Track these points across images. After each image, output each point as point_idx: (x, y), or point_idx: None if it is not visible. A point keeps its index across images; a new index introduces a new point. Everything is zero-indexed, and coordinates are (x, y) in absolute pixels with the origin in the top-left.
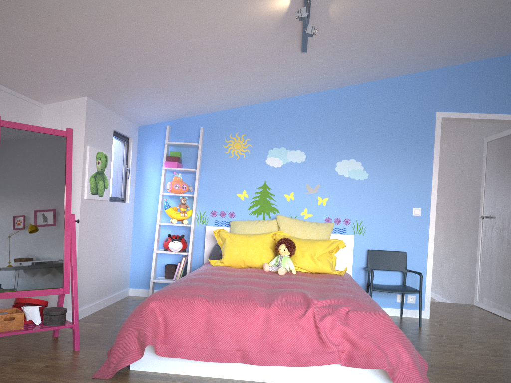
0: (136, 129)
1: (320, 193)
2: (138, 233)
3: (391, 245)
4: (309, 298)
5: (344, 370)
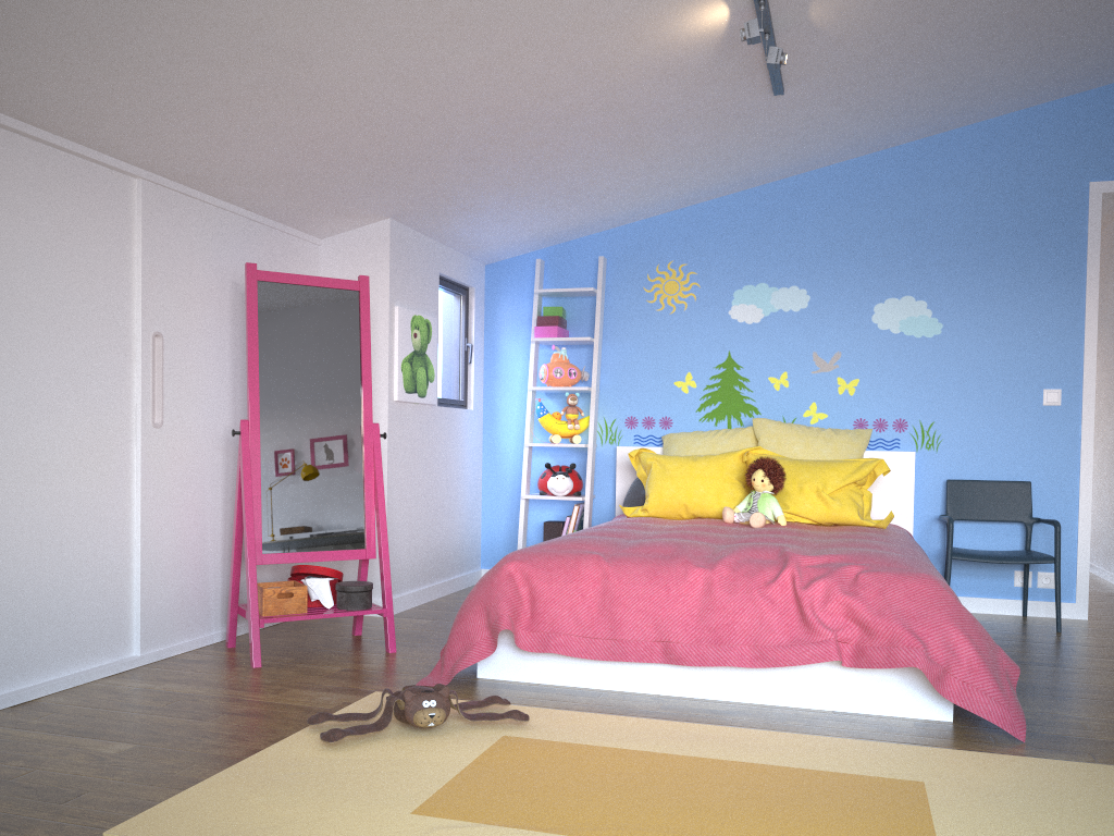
0: (482, 270)
1: (841, 371)
2: (493, 466)
3: (998, 468)
4: (788, 552)
5: (852, 678)
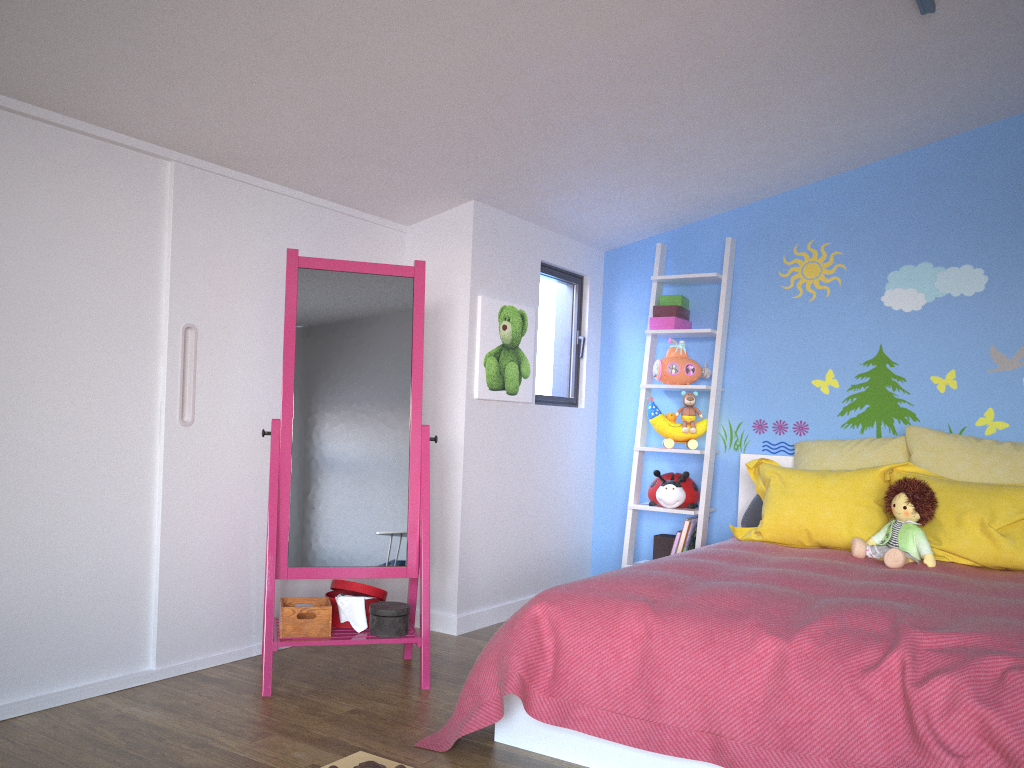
0: (600, 258)
1: None
2: (606, 469)
3: None
4: (902, 625)
5: None
